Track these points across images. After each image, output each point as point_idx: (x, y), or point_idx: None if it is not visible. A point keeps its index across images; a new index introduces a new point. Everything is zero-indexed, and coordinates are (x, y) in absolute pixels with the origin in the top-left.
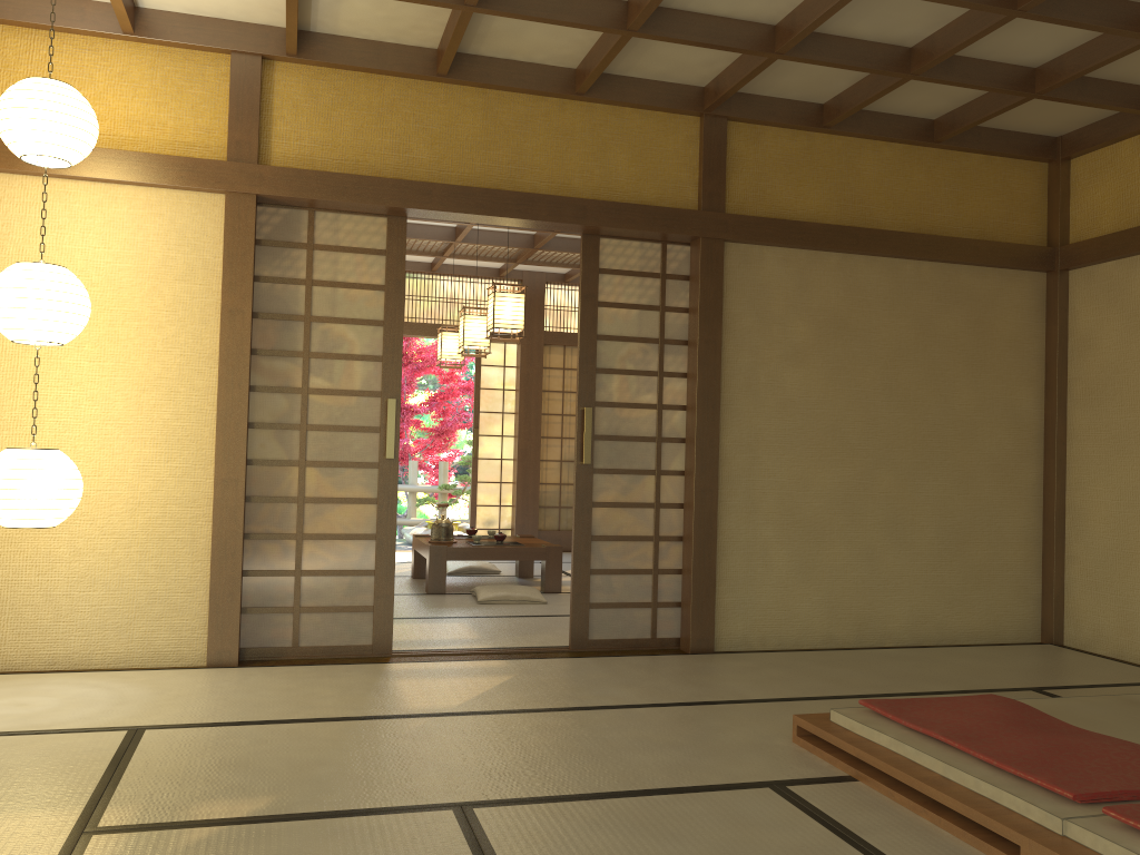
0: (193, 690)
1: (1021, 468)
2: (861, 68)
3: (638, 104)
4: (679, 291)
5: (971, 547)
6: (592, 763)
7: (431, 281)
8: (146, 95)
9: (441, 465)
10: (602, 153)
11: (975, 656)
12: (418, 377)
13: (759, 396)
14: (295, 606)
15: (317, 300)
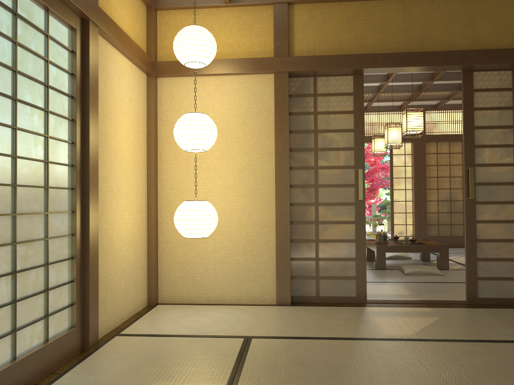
0: (271, 317)
1: None
2: None
3: None
4: None
5: None
6: (512, 380)
7: (365, 115)
8: (236, 31)
9: (372, 206)
10: (473, 23)
11: None
12: None
13: None
14: (316, 275)
15: (320, 121)
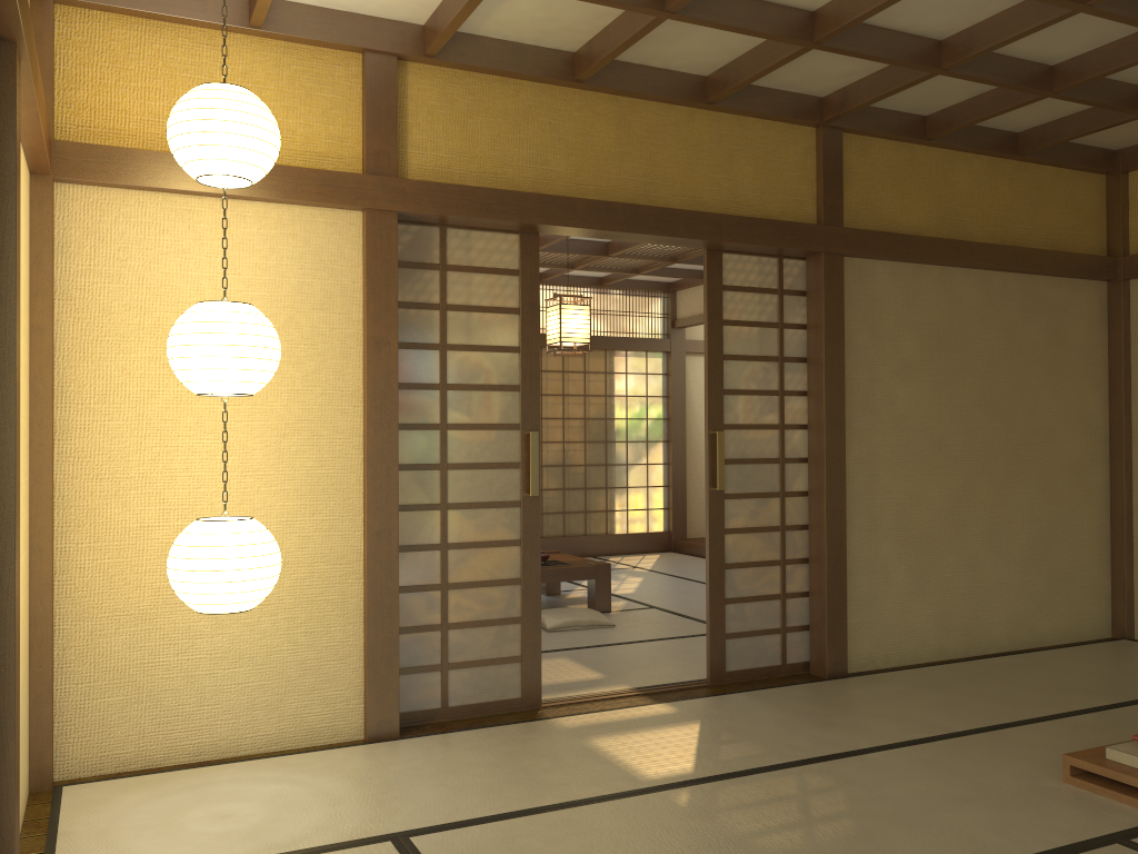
0: (394, 776)
1: (1092, 471)
2: (1011, 85)
3: (764, 114)
4: (795, 306)
5: (1054, 550)
6: (918, 830)
7: None
8: (272, 98)
9: None
10: (729, 165)
11: (1082, 659)
12: None
13: (876, 413)
14: (443, 663)
15: (452, 326)
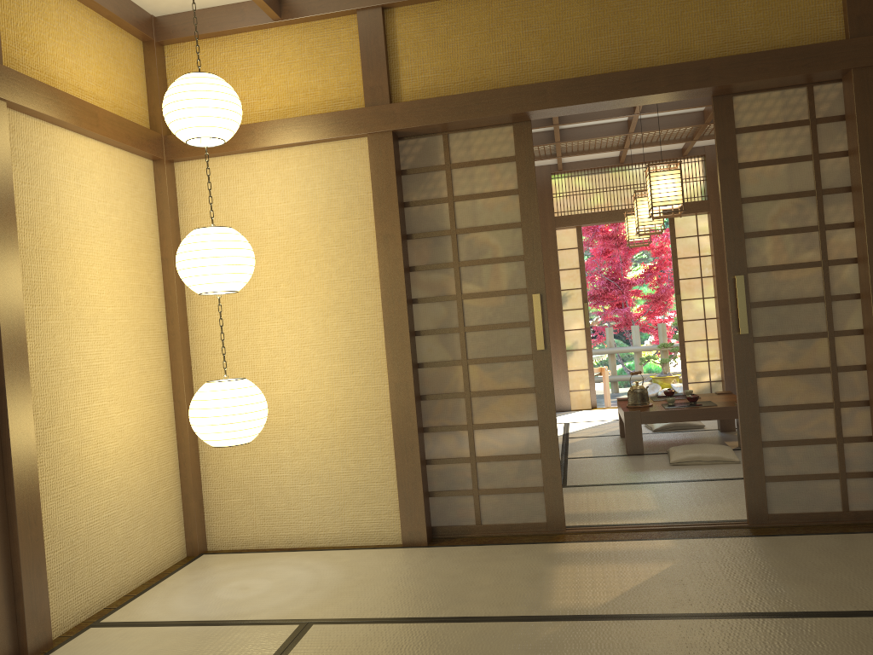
0: (375, 575)
1: None
2: None
3: None
4: (834, 134)
5: None
6: None
7: (621, 172)
8: (298, 67)
9: (659, 327)
10: (722, 6)
11: None
12: (634, 254)
13: None
14: (474, 489)
15: (460, 213)
